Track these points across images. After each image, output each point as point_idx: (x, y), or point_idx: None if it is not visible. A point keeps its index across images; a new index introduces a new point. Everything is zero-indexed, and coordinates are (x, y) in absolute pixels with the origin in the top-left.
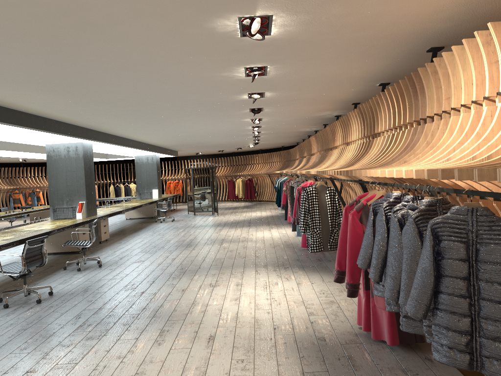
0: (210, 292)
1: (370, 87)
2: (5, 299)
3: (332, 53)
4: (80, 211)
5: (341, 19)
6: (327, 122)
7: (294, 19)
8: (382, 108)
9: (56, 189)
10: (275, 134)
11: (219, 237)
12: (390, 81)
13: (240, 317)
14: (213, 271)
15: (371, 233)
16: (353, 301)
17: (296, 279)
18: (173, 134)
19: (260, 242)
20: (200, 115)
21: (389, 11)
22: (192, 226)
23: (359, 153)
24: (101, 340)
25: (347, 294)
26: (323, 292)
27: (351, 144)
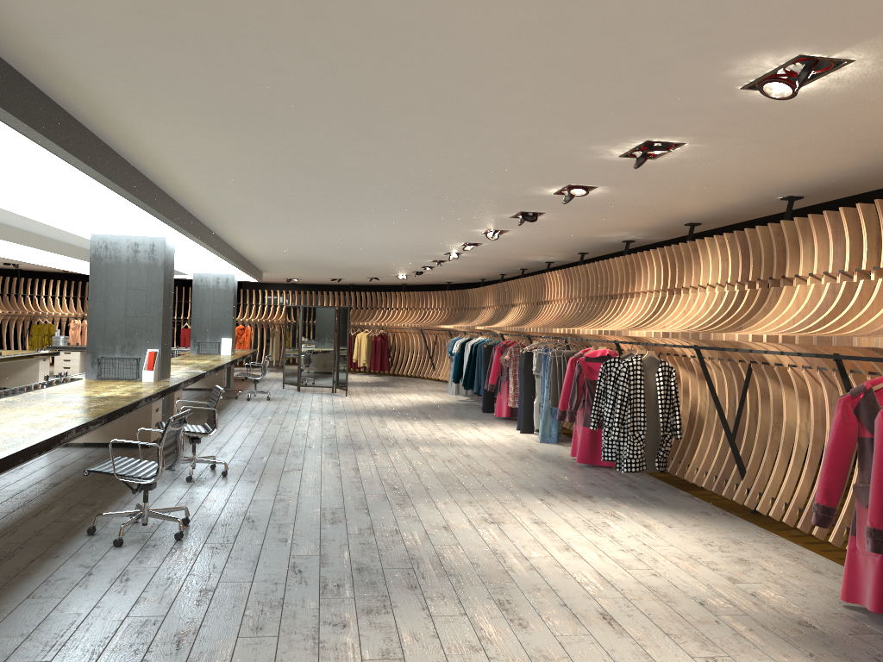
0: (501, 533)
1: (762, 200)
2: (96, 530)
3: (815, 137)
4: (151, 367)
5: None
6: (591, 250)
7: (868, 73)
8: (817, 237)
9: (102, 322)
10: (474, 261)
11: (398, 435)
12: (807, 194)
13: (616, 582)
14: (461, 496)
15: None
16: (779, 561)
17: (633, 518)
18: (313, 242)
19: (484, 448)
20: (421, 213)
21: None
22: (318, 411)
23: (731, 309)
24: (399, 617)
25: (872, 548)
26: (707, 543)
27: (684, 292)
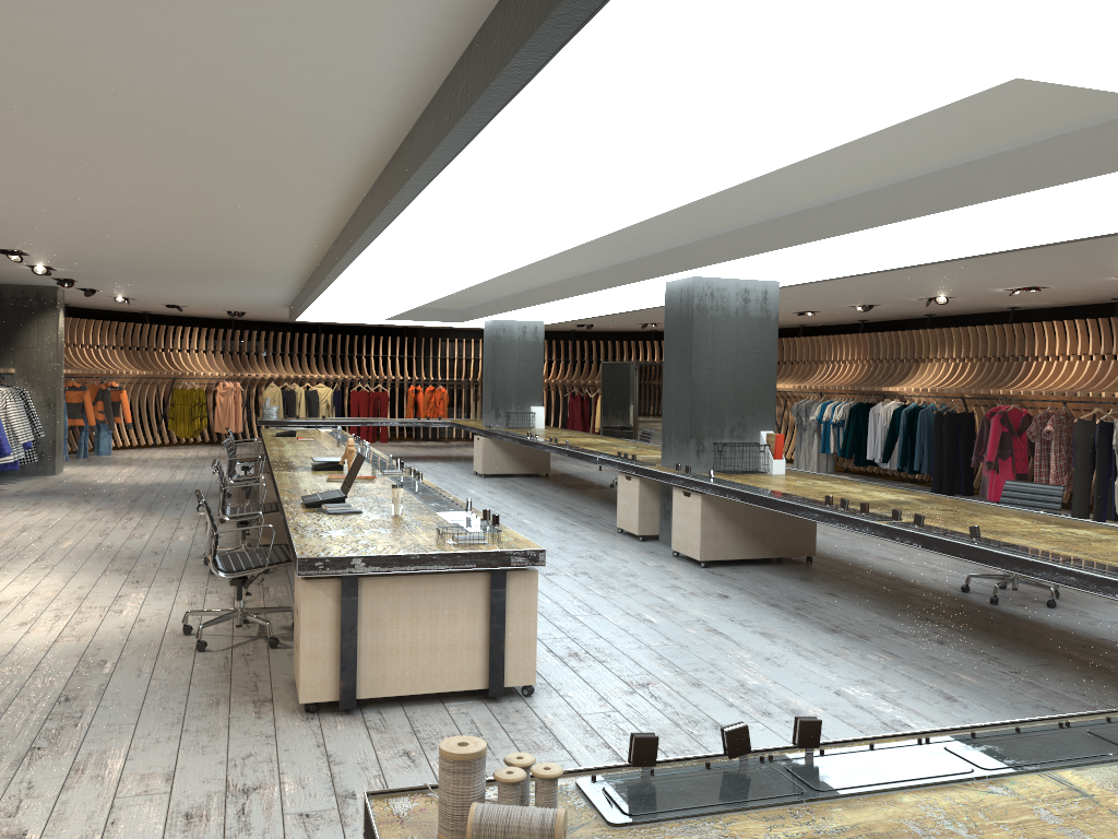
0: None
1: None
2: None
3: None
4: (780, 455)
5: None
6: None
7: None
8: None
9: (708, 395)
10: (911, 306)
11: None
12: None
13: None
14: None
15: None
16: None
17: None
18: (819, 284)
19: None
20: None
21: None
22: None
23: None
24: None
25: None
26: None
27: None
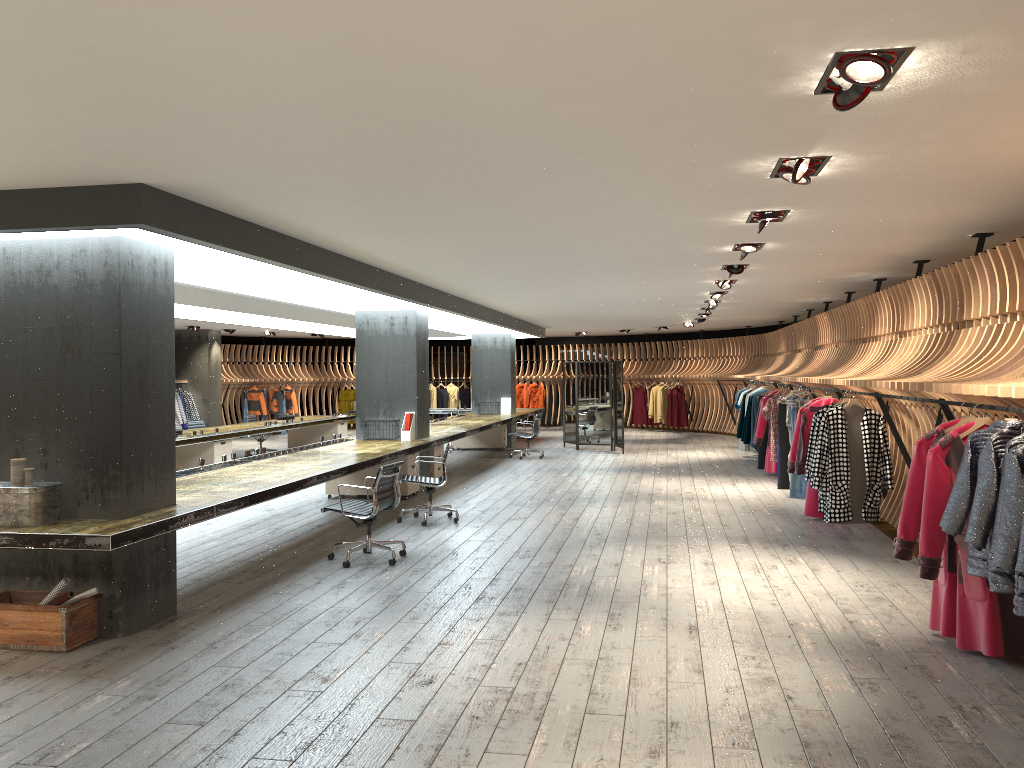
0: (664, 570)
1: (955, 238)
2: (336, 556)
3: (904, 195)
4: (408, 427)
5: (933, 159)
6: (855, 289)
7: (860, 160)
8: (980, 279)
9: (367, 388)
10: (744, 306)
11: (643, 490)
12: (994, 230)
13: (729, 607)
14: (655, 541)
15: (966, 479)
16: (917, 600)
17: (808, 563)
18: (562, 301)
19: (721, 502)
20: (632, 273)
21: (1011, 150)
22: (581, 468)
23: (929, 353)
24: (523, 618)
25: (920, 573)
26: (860, 584)
27: (909, 335)
